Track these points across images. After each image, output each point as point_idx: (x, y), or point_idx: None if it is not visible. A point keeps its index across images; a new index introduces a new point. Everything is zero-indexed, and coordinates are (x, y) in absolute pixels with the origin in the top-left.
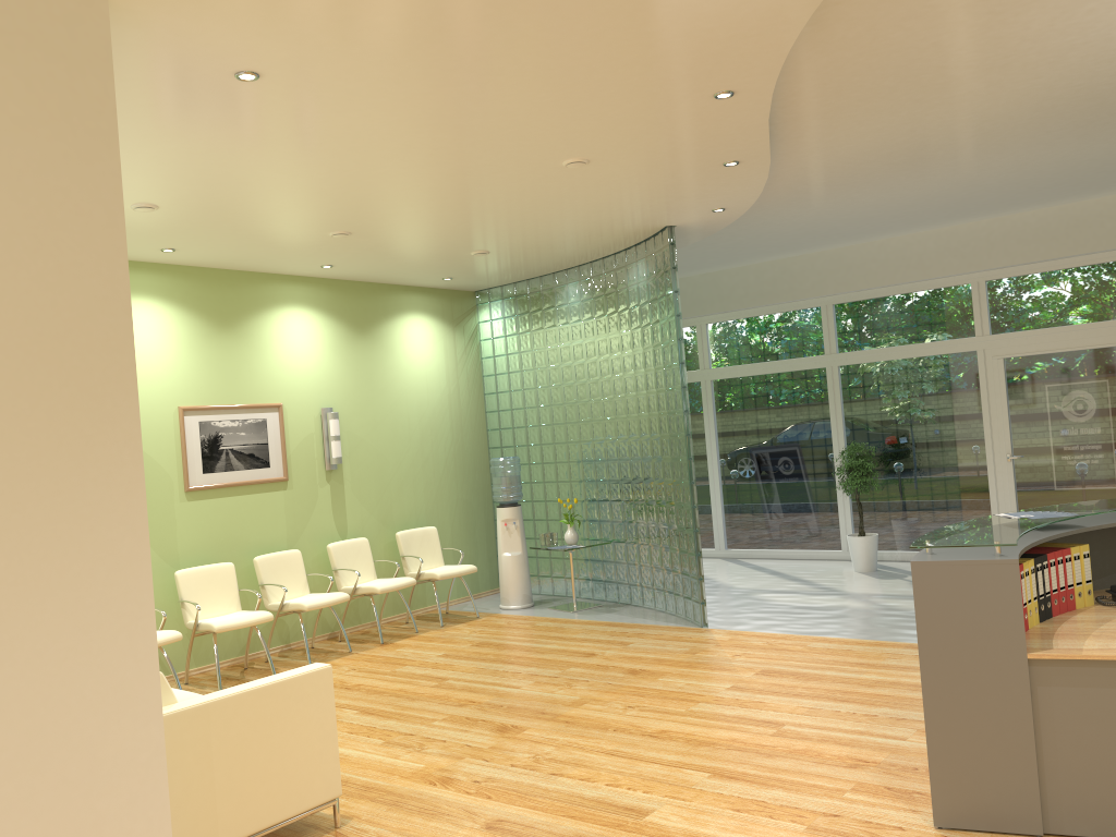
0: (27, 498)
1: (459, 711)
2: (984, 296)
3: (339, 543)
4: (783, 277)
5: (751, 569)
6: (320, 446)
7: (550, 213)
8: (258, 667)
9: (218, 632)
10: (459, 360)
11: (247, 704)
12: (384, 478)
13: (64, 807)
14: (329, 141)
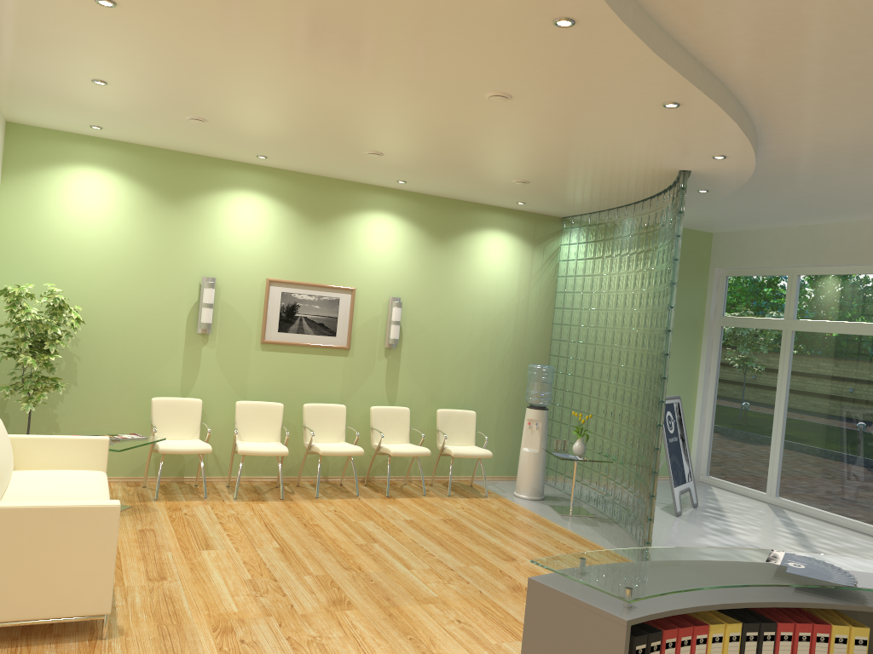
0: None
1: (338, 573)
2: None
3: (382, 407)
4: None
5: (780, 523)
6: (384, 327)
7: (539, 147)
8: (286, 488)
9: (240, 454)
10: (533, 275)
11: (25, 518)
12: (439, 363)
13: None
14: (251, 66)
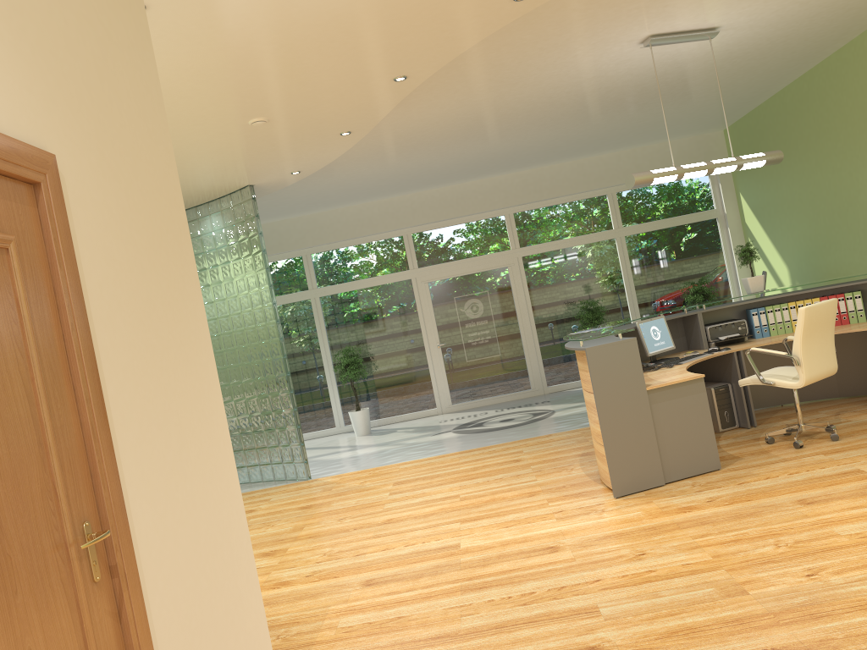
0: (172, 323)
1: None
2: (412, 244)
3: None
4: (272, 235)
5: None
6: None
7: (187, 166)
8: None
9: None
10: None
11: None
12: None
13: (228, 584)
14: None
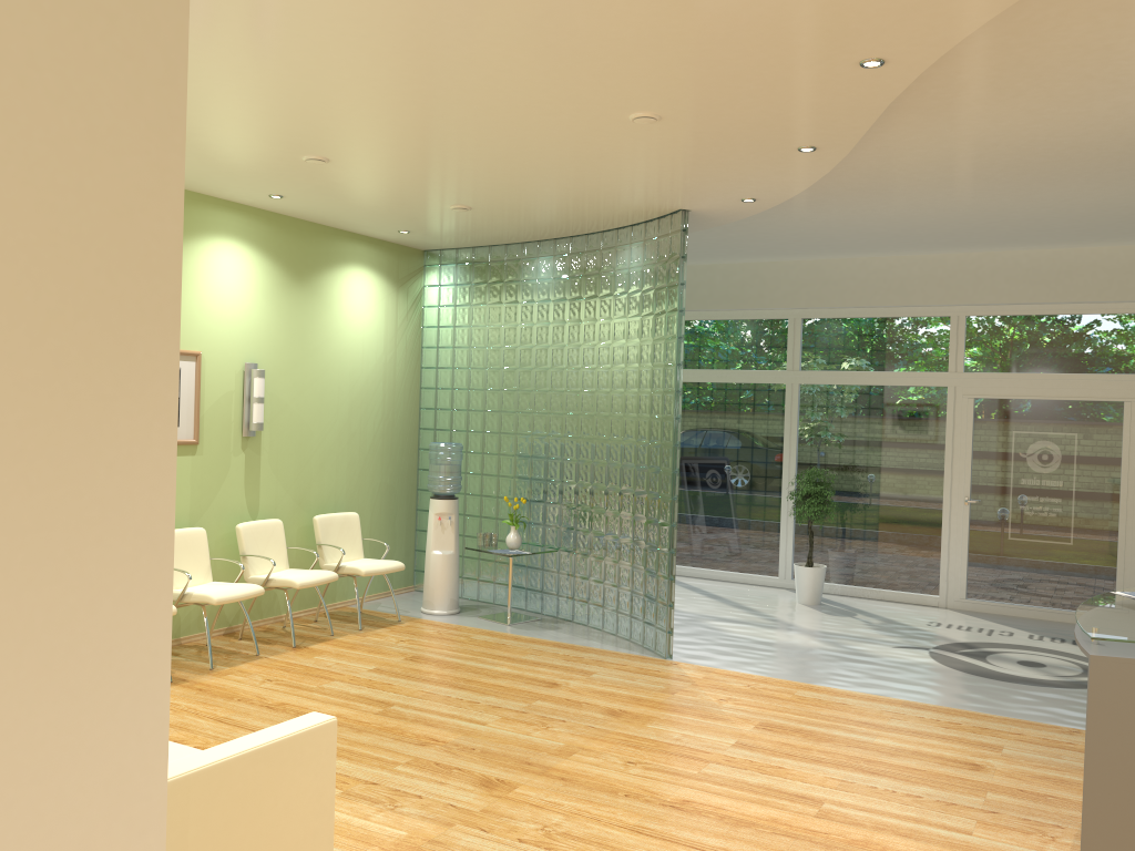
0: (12, 489)
1: (423, 752)
2: (963, 332)
3: (250, 523)
4: (752, 282)
5: (686, 589)
6: (239, 407)
7: (571, 174)
8: None
9: None
10: (399, 325)
11: (237, 774)
12: (305, 452)
13: None
14: (378, 35)
